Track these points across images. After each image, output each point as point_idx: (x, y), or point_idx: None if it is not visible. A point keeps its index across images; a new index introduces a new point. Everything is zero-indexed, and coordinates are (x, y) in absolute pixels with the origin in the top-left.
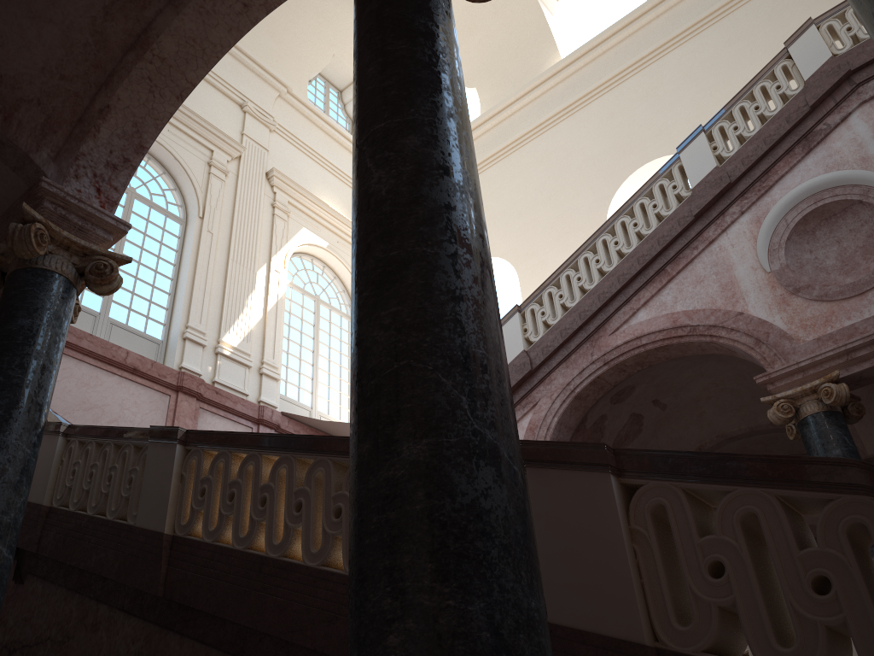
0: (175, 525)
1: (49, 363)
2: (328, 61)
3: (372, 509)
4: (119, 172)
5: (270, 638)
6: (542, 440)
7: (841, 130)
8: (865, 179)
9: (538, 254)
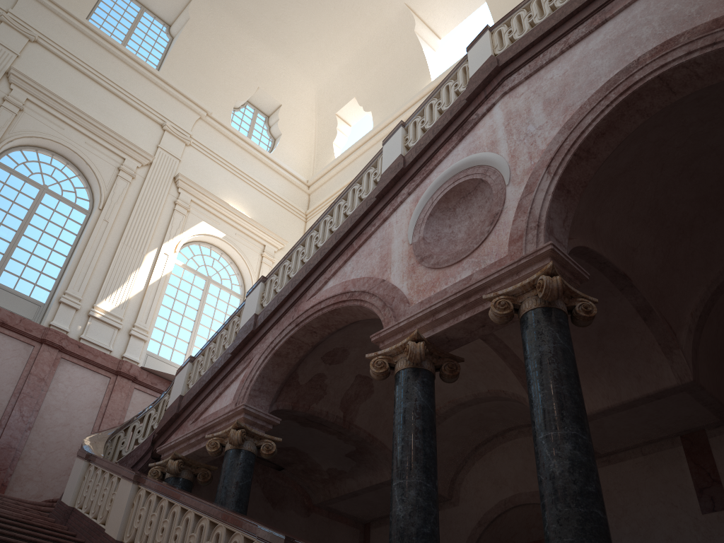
0: None
1: None
2: (253, 92)
3: None
4: None
5: None
6: (245, 390)
7: (486, 118)
8: (486, 160)
9: None
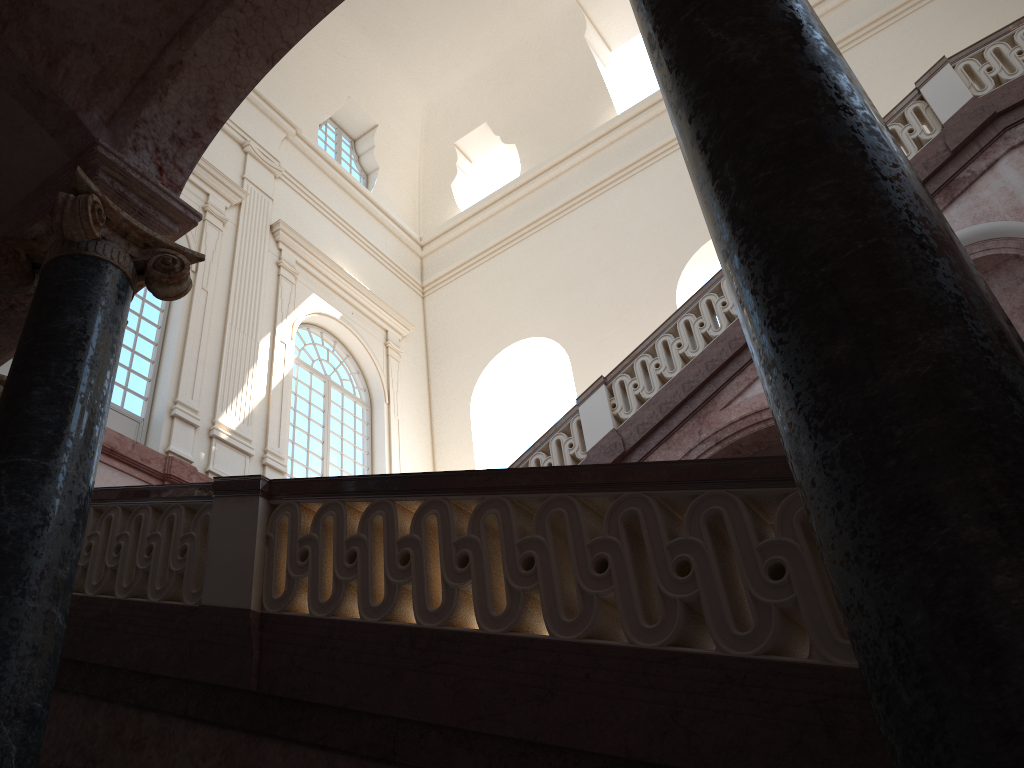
0: (263, 600)
1: (106, 376)
2: (342, 104)
3: (888, 421)
4: (187, 149)
5: (439, 732)
6: None
7: (987, 178)
8: (1021, 231)
9: (594, 333)
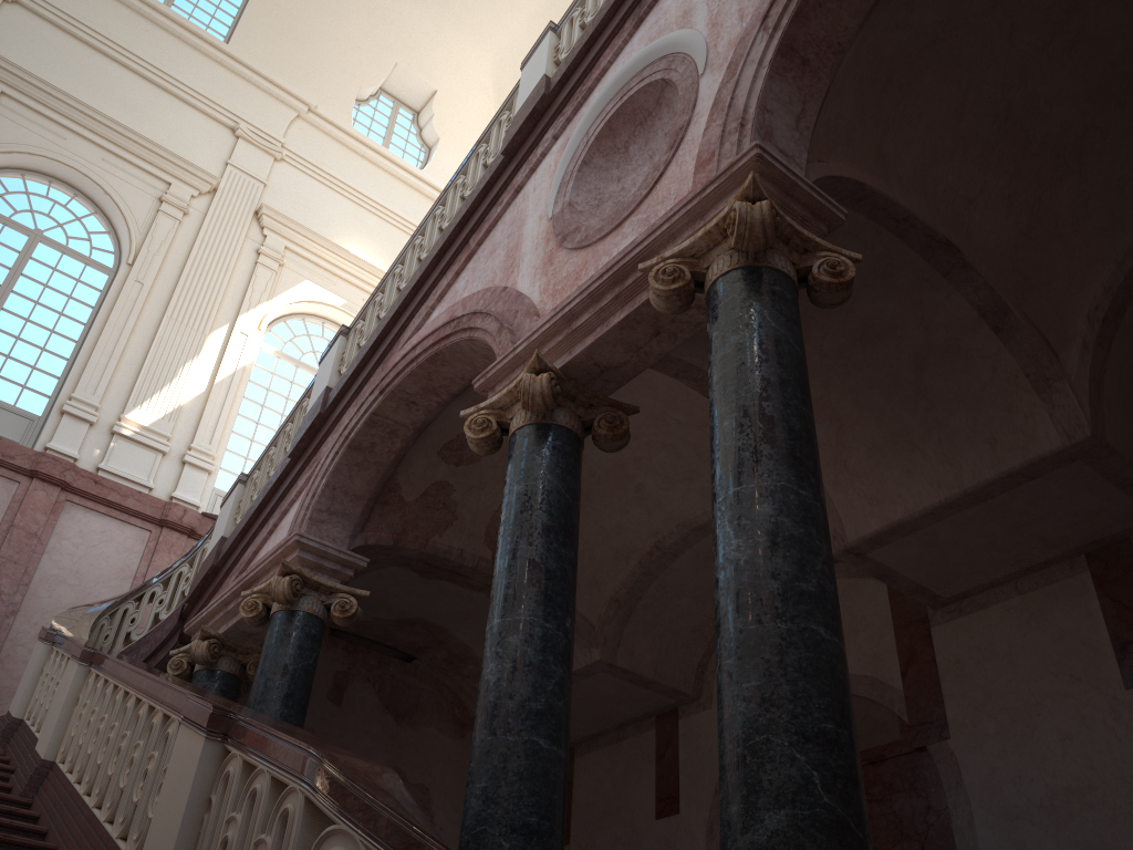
0: None
1: None
2: (387, 73)
3: None
4: None
5: None
6: (303, 512)
7: None
8: (672, 43)
9: None
